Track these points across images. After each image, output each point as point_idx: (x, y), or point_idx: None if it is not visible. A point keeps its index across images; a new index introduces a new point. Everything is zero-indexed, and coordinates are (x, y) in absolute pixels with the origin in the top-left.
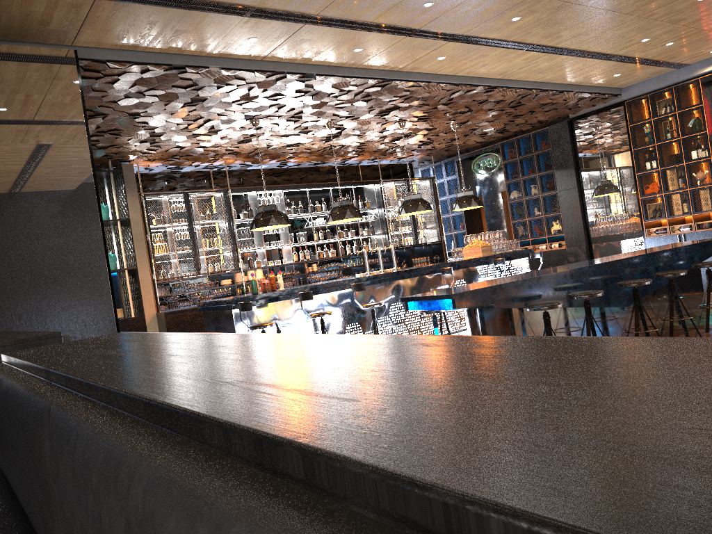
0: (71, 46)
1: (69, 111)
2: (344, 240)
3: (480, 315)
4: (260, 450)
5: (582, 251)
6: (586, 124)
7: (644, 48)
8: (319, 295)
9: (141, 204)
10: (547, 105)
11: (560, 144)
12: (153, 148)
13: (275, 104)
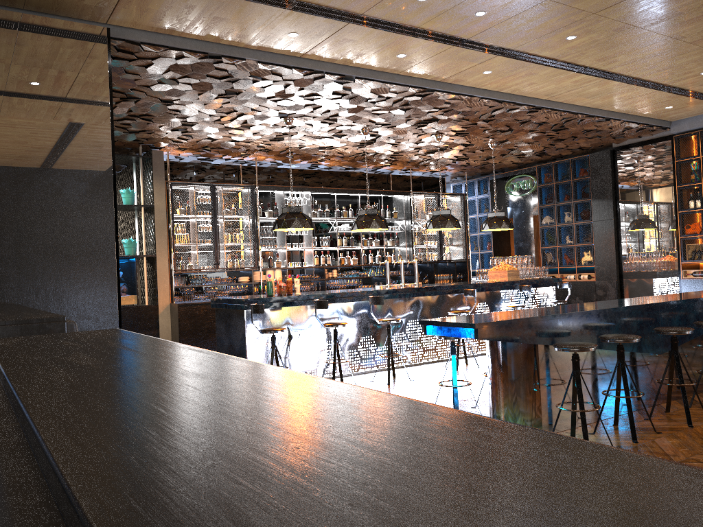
0: (106, 25)
1: (95, 90)
2: (367, 249)
3: (502, 347)
4: None
5: (612, 285)
6: (629, 155)
7: (702, 81)
8: (335, 304)
9: (167, 192)
10: (591, 131)
11: (600, 173)
12: (184, 137)
13: (311, 104)
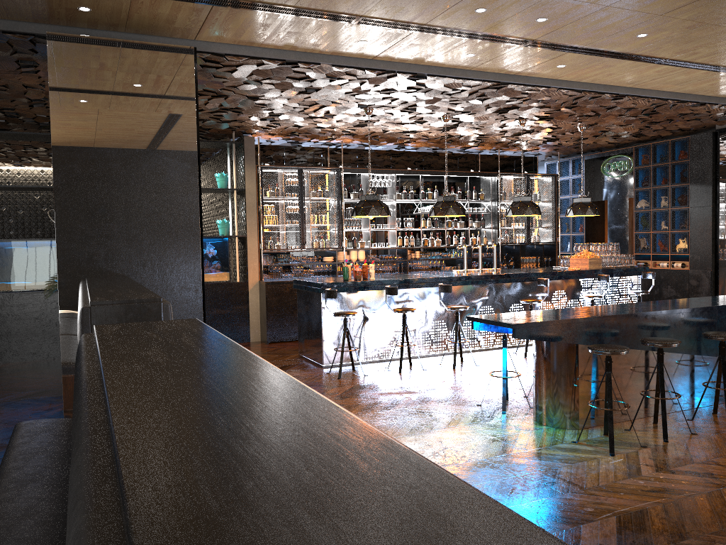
0: (194, 40)
1: (183, 104)
2: (452, 230)
3: (545, 345)
4: (127, 539)
5: (706, 275)
6: None
7: None
8: (408, 289)
9: (257, 176)
10: (688, 115)
11: (700, 156)
12: (273, 125)
13: (388, 97)
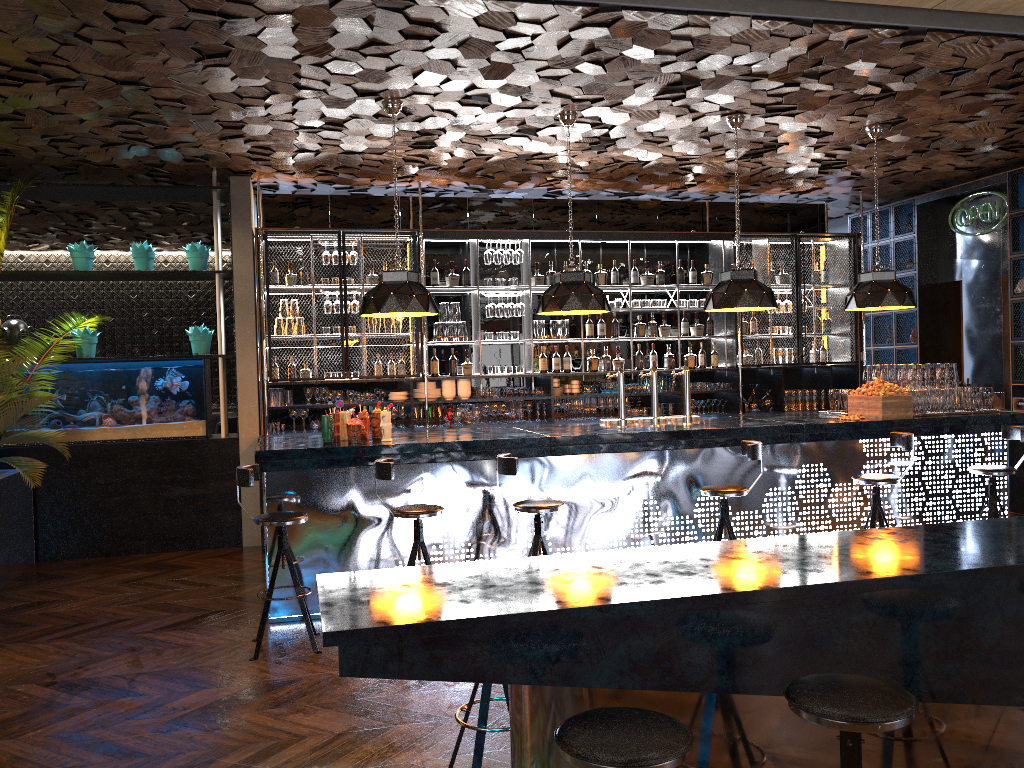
0: None
1: None
2: (653, 341)
3: None
4: None
5: None
6: None
7: None
8: (460, 463)
9: (258, 247)
10: None
11: None
12: (261, 151)
13: (394, 66)
